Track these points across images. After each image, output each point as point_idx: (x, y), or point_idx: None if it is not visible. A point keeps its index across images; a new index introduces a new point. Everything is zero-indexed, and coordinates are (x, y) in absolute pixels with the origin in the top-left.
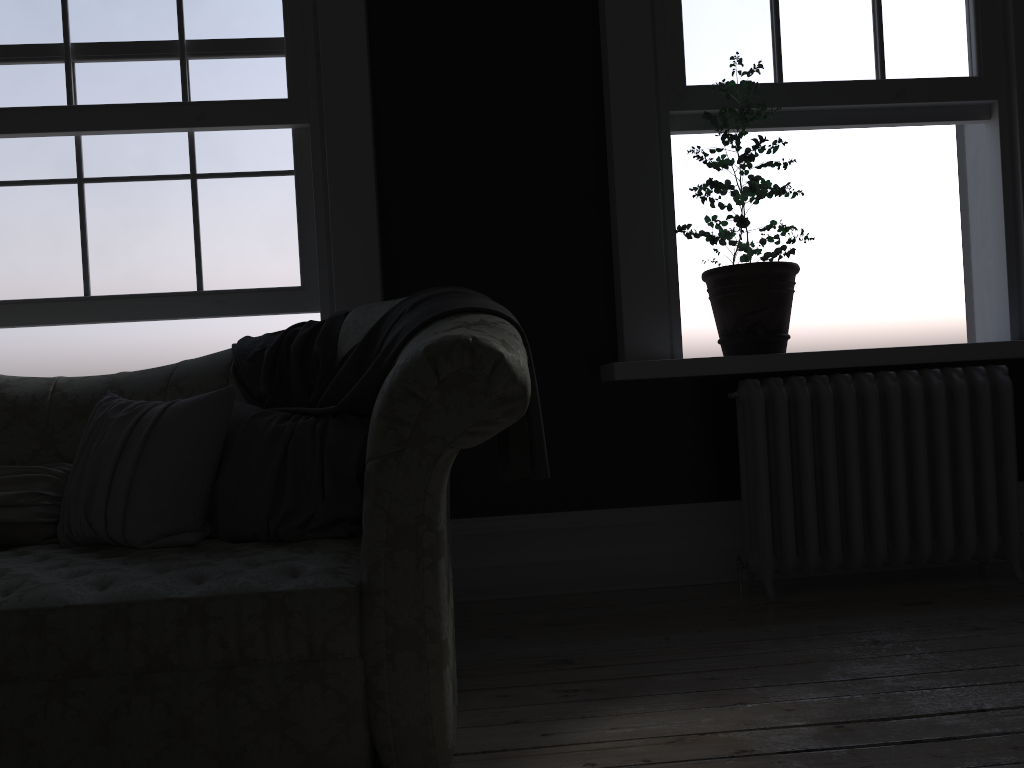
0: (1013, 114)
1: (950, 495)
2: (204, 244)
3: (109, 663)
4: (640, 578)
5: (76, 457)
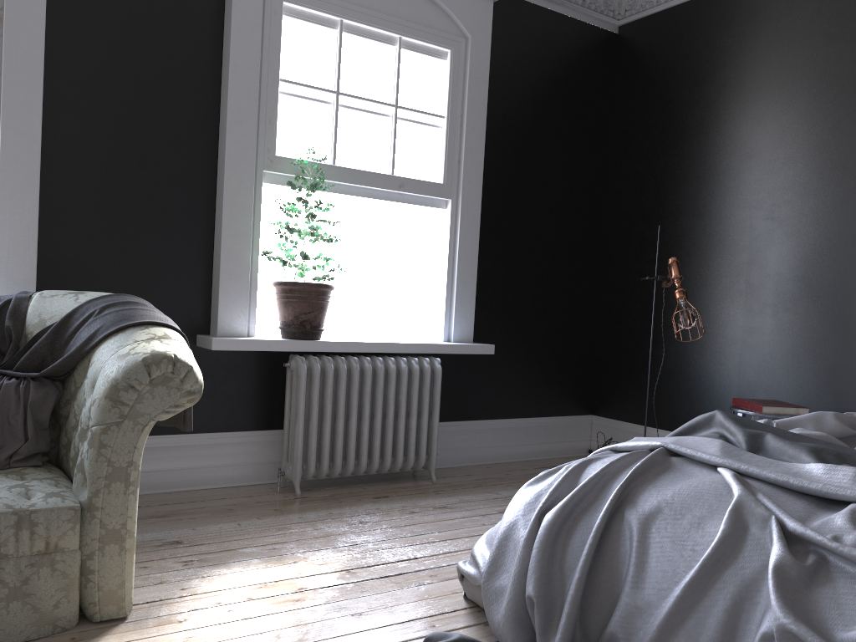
0: (458, 209)
1: (404, 432)
2: None
3: None
4: (210, 481)
5: None
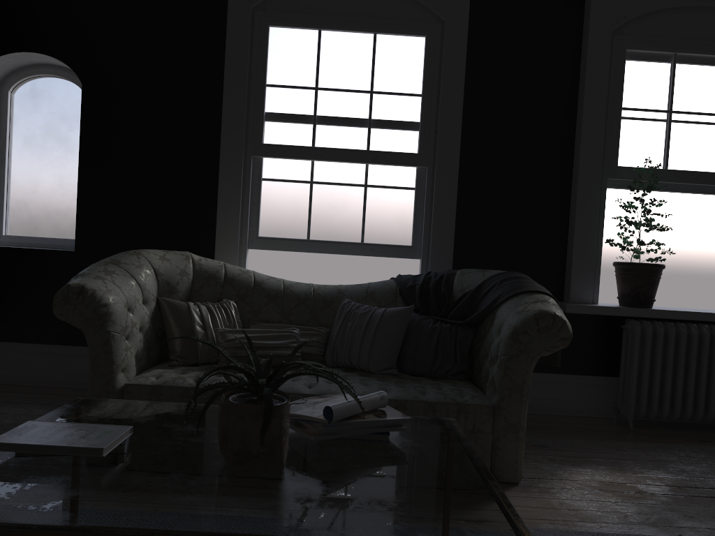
0: None
1: None
2: (366, 219)
3: None
4: (561, 410)
5: (338, 327)
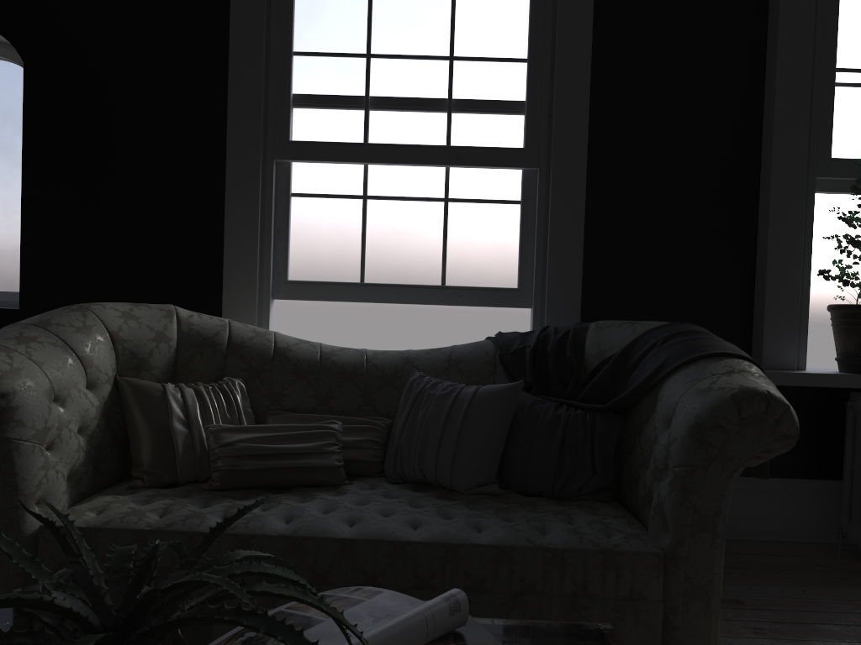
0: None
1: None
2: (449, 251)
3: (496, 585)
4: (751, 532)
5: (403, 418)
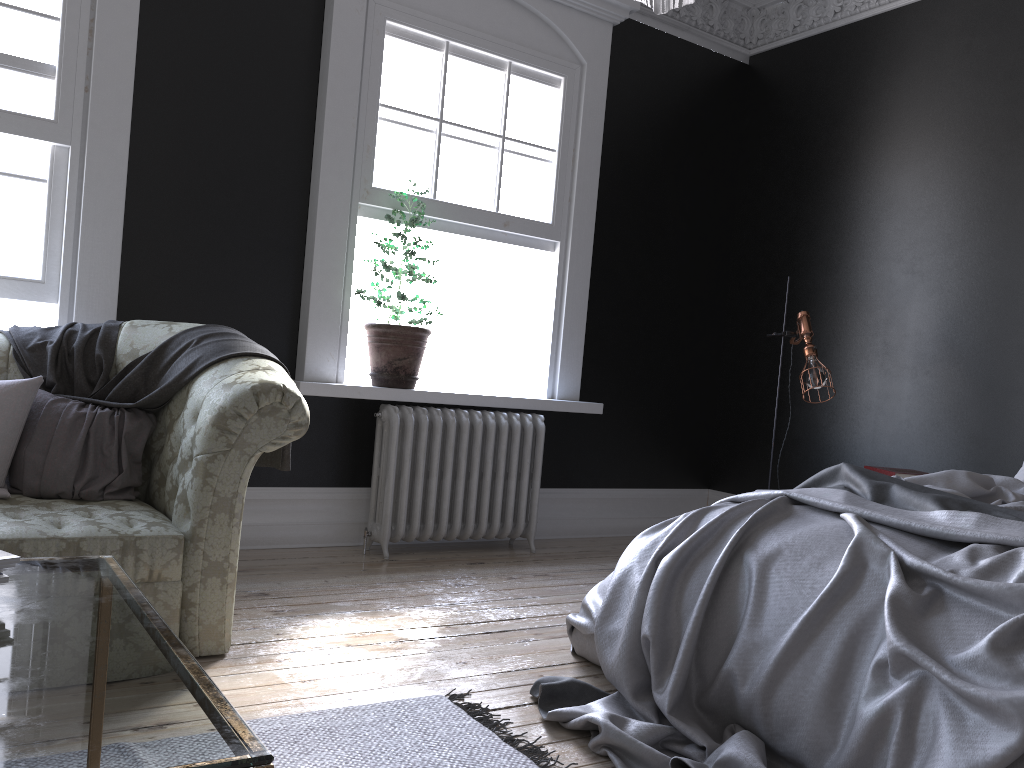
0: (567, 253)
1: (502, 495)
2: None
3: None
4: (290, 540)
5: None
